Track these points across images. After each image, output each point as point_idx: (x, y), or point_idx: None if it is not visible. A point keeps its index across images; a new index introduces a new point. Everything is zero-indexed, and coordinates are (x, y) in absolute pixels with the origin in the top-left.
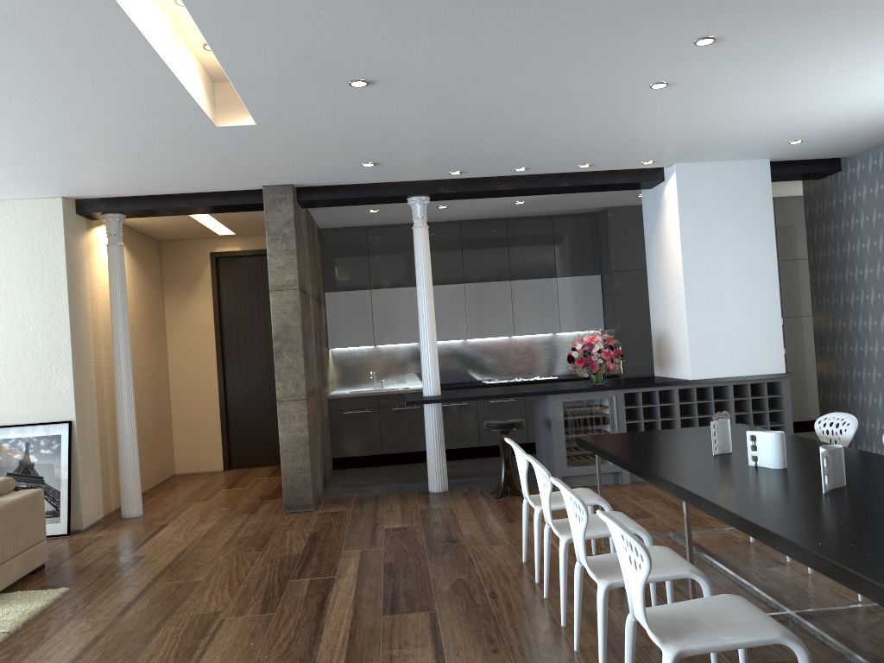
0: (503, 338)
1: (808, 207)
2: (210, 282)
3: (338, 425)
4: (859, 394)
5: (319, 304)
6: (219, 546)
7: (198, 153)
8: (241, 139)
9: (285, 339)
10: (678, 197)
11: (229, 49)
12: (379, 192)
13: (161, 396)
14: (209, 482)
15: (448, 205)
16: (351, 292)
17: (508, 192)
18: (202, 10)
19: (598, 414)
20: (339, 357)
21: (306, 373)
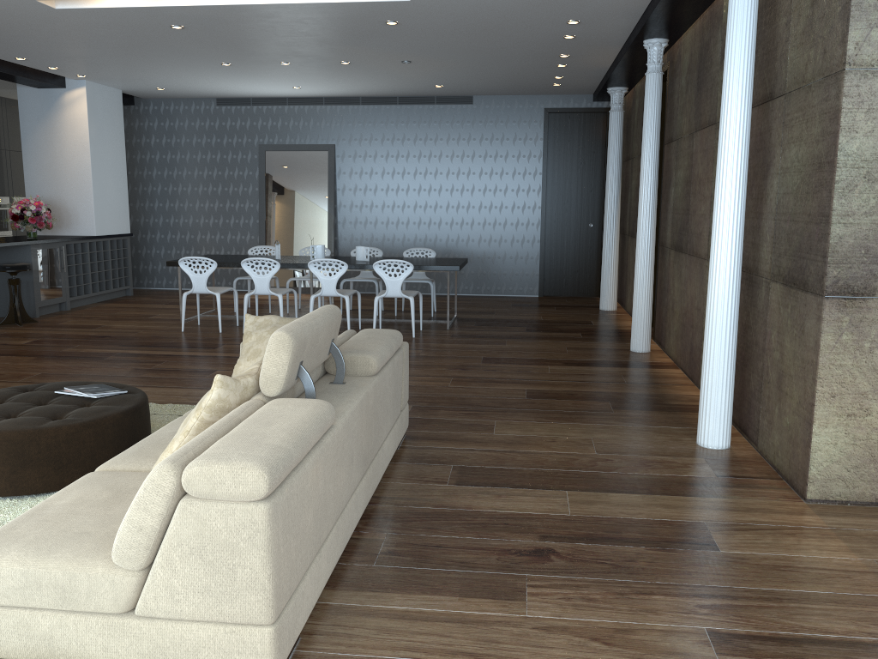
0: None
1: None
2: None
3: None
4: (143, 249)
5: None
6: None
7: None
8: (5, 4)
9: None
10: (88, 105)
11: (208, 8)
12: None
13: None
14: None
15: None
16: None
17: None
18: (260, 6)
19: (55, 260)
20: None
21: None
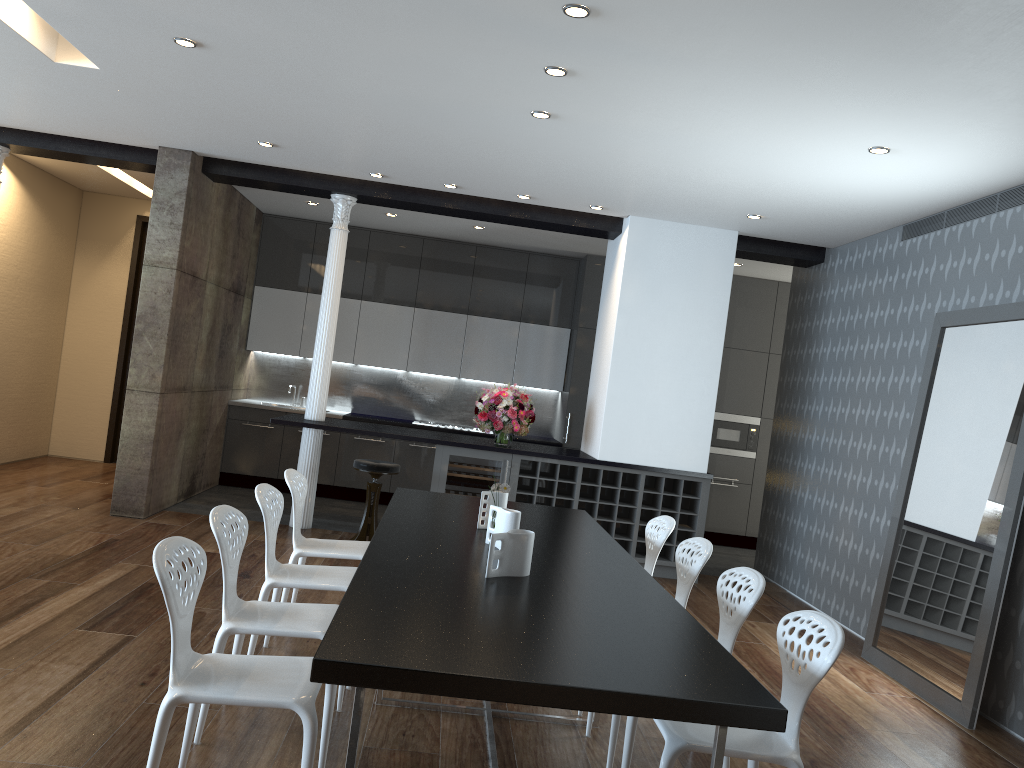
0: (451, 379)
1: (792, 297)
2: (130, 248)
3: (234, 436)
4: (791, 515)
5: (237, 296)
6: (0, 531)
7: (55, 90)
8: (94, 83)
9: (149, 322)
10: (627, 253)
11: None
12: (296, 180)
13: (44, 364)
14: (74, 469)
15: (397, 213)
16: (285, 291)
17: (445, 210)
18: None
19: (487, 477)
20: (261, 362)
21: (167, 365)
